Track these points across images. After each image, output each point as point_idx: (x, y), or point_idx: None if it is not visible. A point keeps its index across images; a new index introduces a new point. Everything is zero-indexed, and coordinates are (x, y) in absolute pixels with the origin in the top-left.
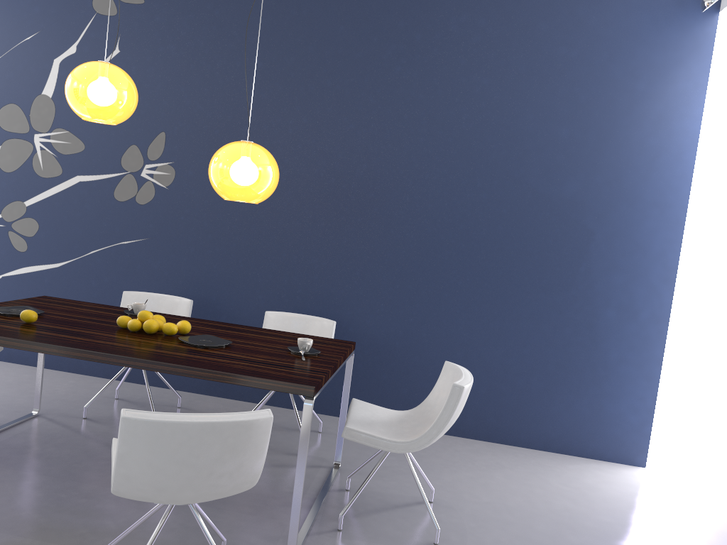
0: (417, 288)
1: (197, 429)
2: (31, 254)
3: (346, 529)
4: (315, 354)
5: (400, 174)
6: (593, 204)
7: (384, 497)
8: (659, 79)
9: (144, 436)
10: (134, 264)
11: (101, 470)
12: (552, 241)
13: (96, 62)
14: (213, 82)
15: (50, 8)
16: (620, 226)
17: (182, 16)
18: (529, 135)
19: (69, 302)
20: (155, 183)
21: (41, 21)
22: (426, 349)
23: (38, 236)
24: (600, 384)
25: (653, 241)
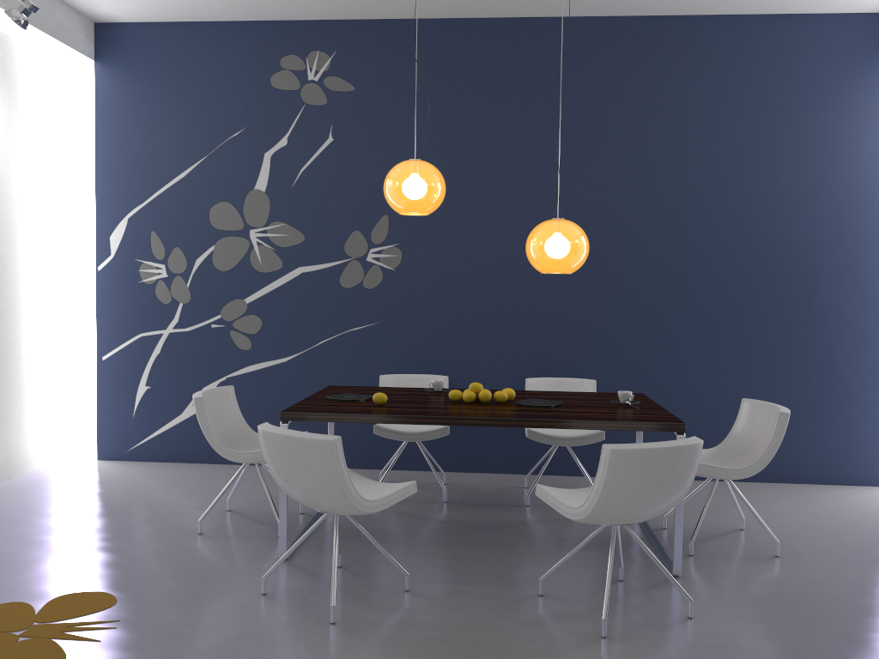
0: (658, 341)
1: (666, 453)
2: (256, 351)
3: (695, 554)
4: (637, 404)
5: (629, 232)
6: (819, 242)
7: (700, 530)
8: (868, 120)
9: (629, 462)
10: (367, 349)
11: (447, 536)
12: (784, 281)
13: (414, 160)
14: (433, 161)
15: (255, 102)
16: (847, 260)
17: (395, 100)
18: (751, 183)
19: (362, 388)
20: (382, 266)
21: (247, 117)
22: (672, 399)
23: (262, 332)
24: (844, 413)
25: (878, 271)
